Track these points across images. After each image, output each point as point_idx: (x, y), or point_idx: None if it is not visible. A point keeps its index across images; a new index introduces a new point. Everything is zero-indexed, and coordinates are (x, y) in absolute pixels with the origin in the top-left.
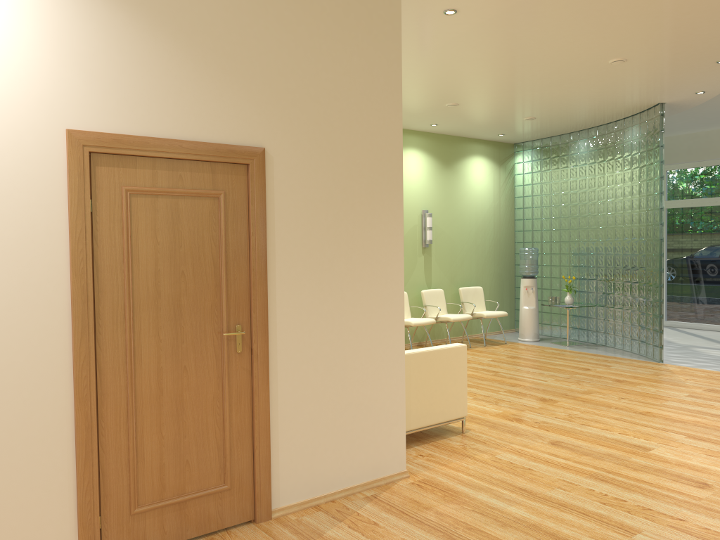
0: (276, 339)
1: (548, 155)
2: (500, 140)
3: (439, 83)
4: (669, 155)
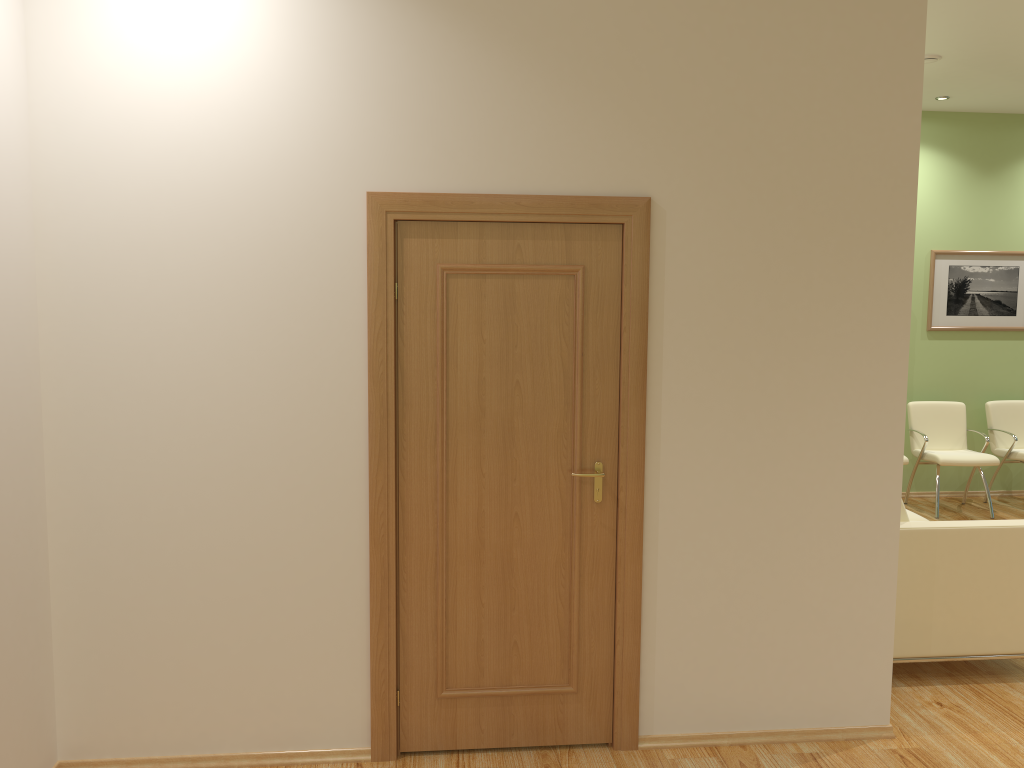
0: (658, 488)
1: None
2: None
3: None
4: None
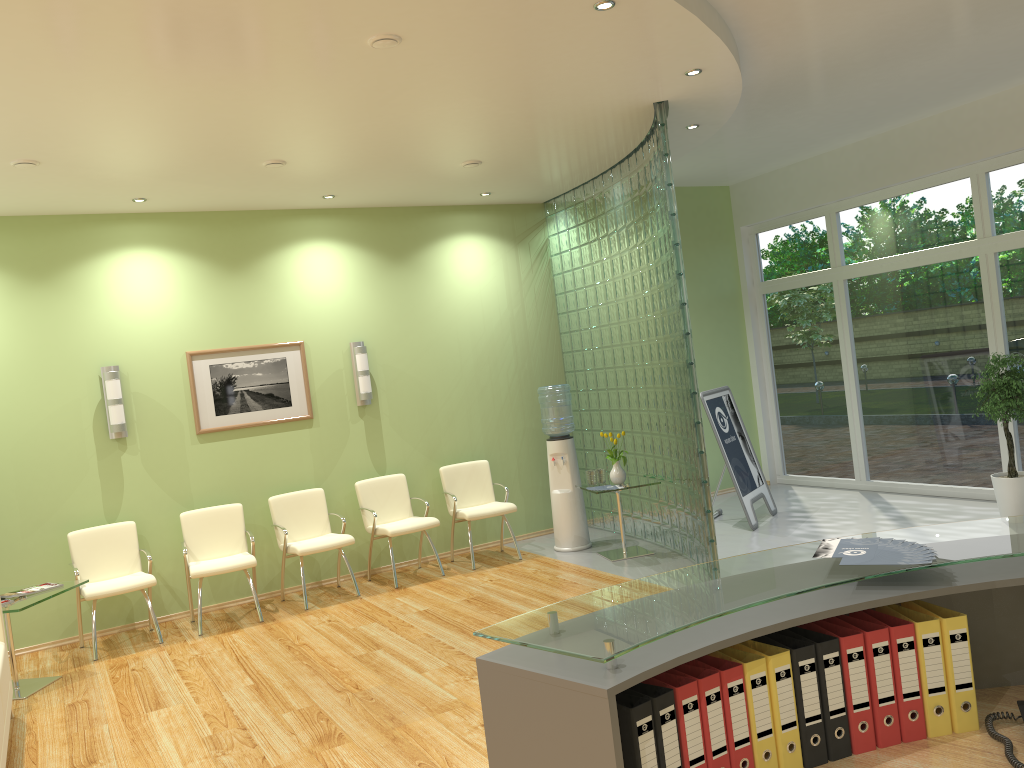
0: None
1: (583, 217)
2: (505, 201)
3: (153, 133)
4: (833, 184)
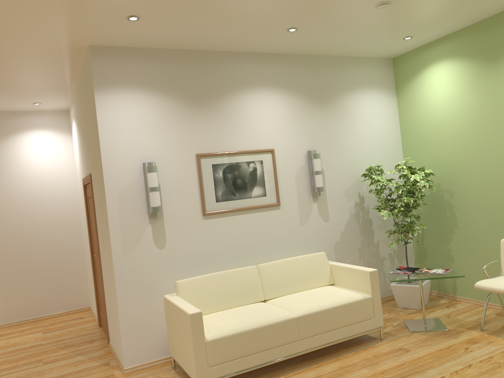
0: (101, 262)
1: None
2: None
3: None
4: None
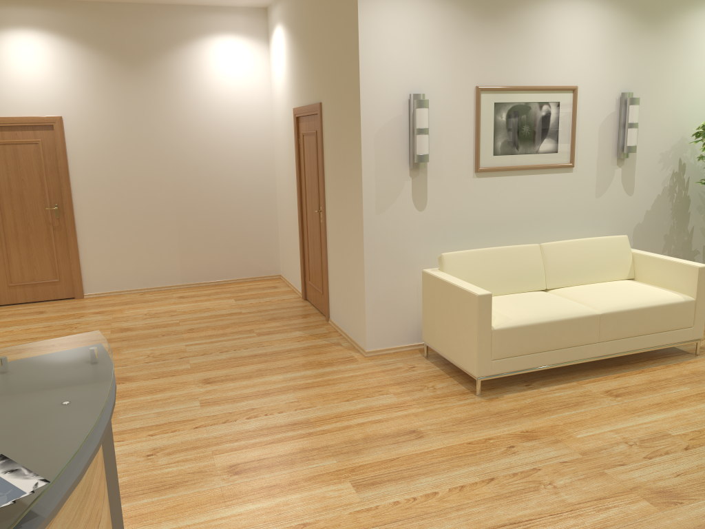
0: (327, 220)
1: None
2: None
3: None
4: None
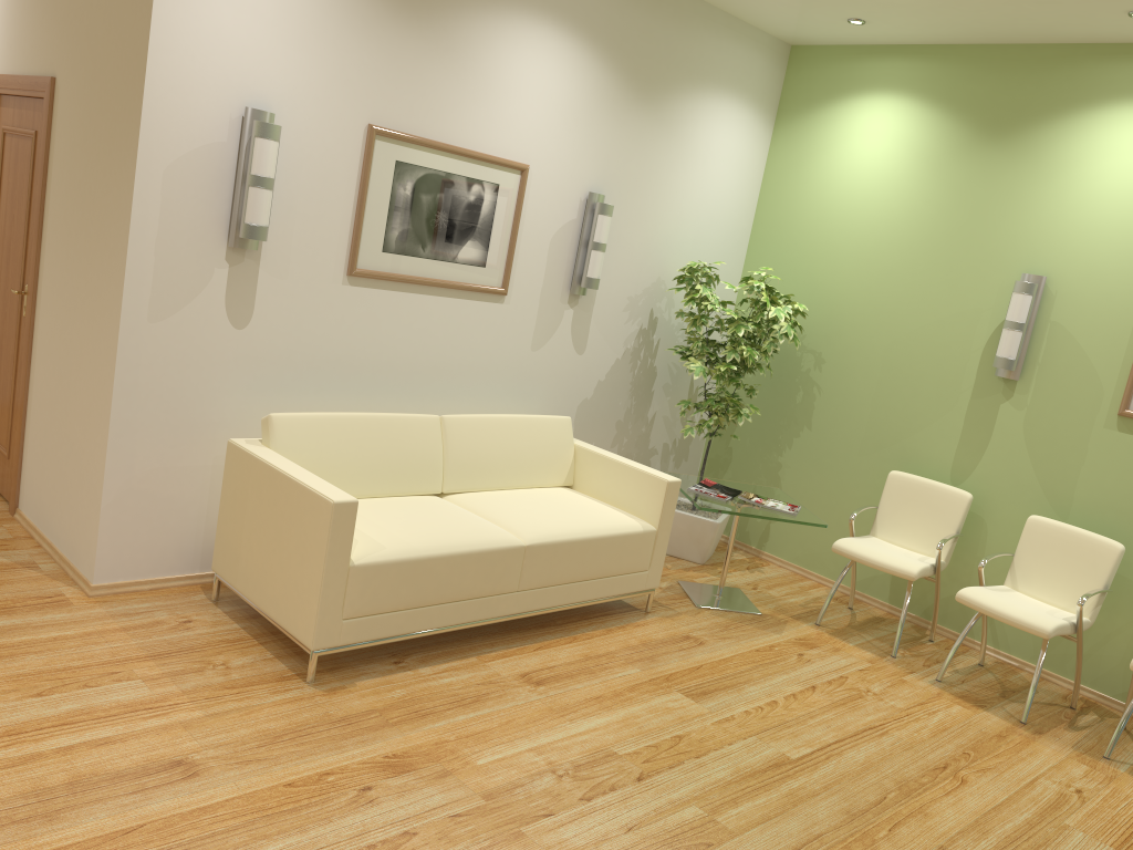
0: (39, 314)
1: None
2: None
3: None
4: None
